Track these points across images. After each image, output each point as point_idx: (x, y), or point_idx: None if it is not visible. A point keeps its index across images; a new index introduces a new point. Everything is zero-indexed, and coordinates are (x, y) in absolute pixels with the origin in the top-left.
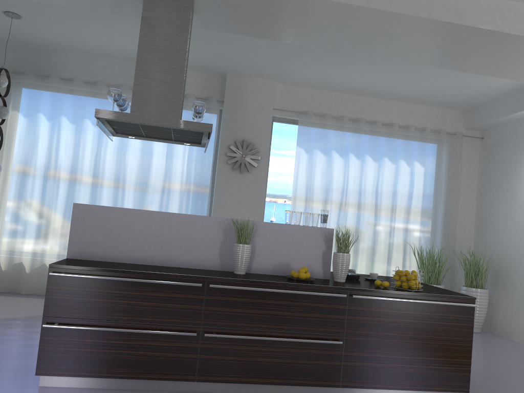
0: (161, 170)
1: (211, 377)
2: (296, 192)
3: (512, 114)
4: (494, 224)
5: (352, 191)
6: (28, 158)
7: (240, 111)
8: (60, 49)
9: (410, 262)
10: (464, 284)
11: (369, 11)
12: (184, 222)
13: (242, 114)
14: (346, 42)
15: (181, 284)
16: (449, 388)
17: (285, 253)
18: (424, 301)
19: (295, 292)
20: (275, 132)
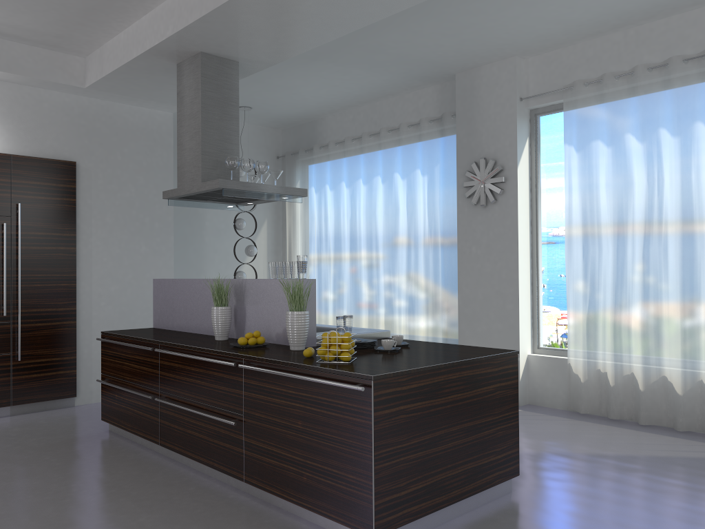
0: (404, 222)
1: (166, 443)
2: (570, 219)
3: None
4: None
5: (669, 198)
6: (308, 234)
7: (475, 120)
8: (317, 117)
9: None
10: None
11: None
12: (202, 287)
13: (478, 123)
14: (365, 5)
15: (142, 348)
16: (346, 520)
17: (267, 315)
18: (300, 377)
19: (199, 359)
20: (542, 132)
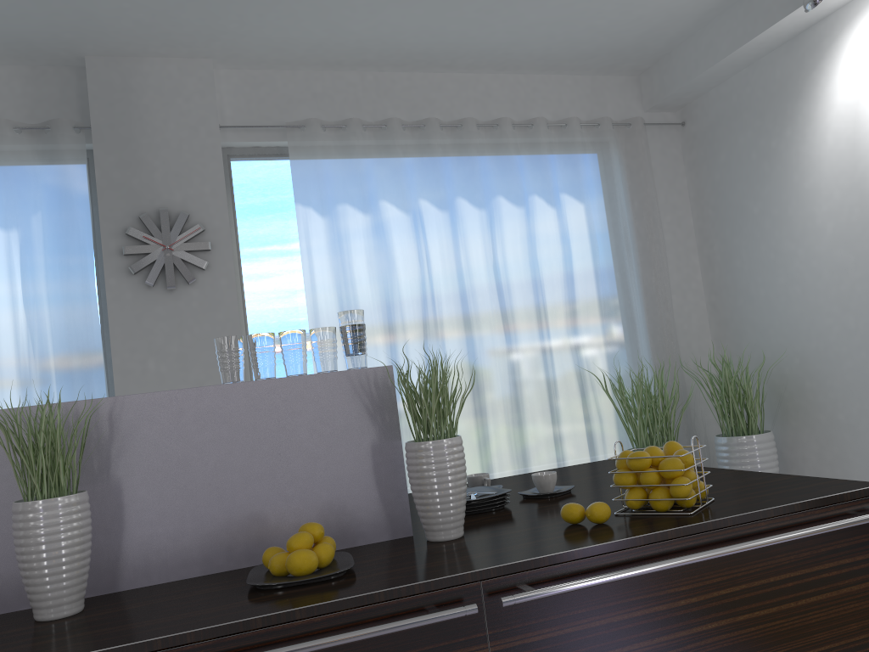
0: None
1: None
2: (316, 311)
3: (744, 47)
4: (750, 292)
5: (443, 283)
6: None
7: (137, 142)
8: None
9: (599, 411)
10: (715, 431)
11: None
12: None
13: (144, 149)
14: None
15: None
16: None
17: (242, 487)
18: (747, 546)
19: None
20: (241, 184)
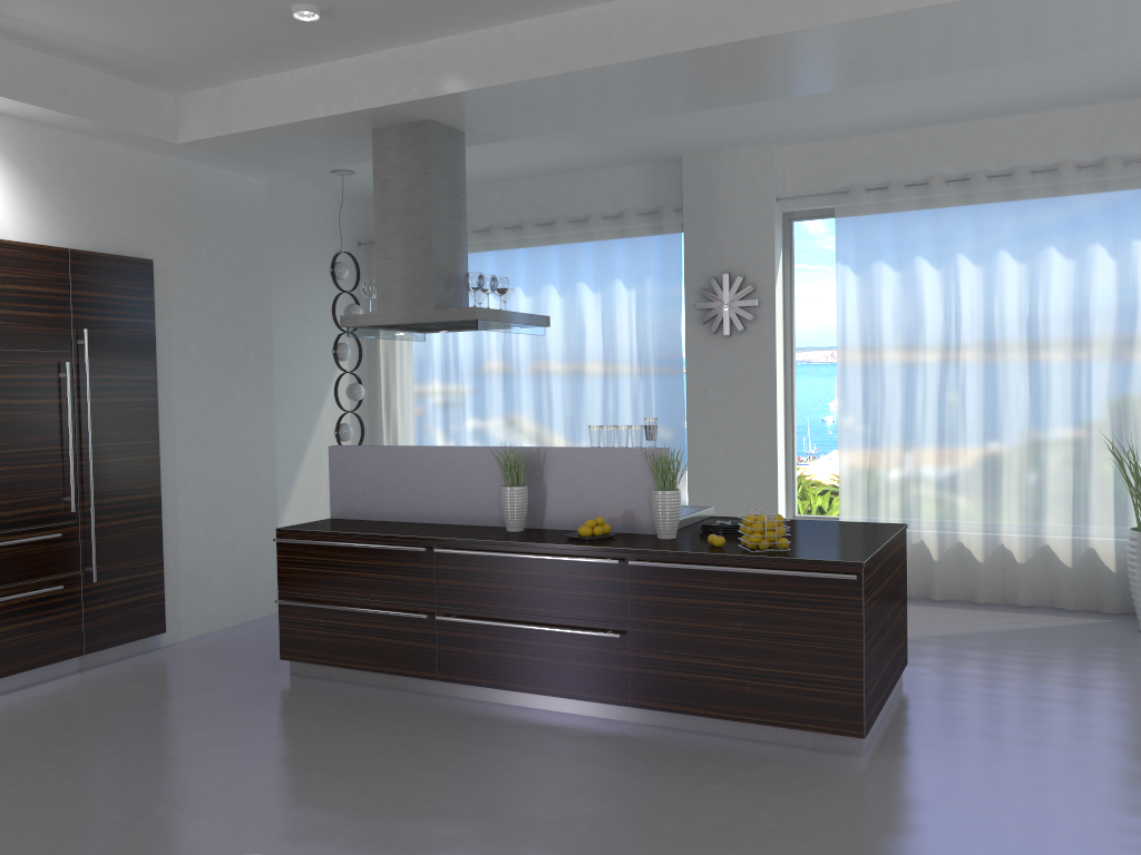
0: (598, 352)
1: (455, 677)
2: (844, 357)
3: None
4: None
5: (969, 337)
6: (422, 365)
7: (713, 220)
8: None
9: None
10: None
11: (654, 61)
12: (450, 459)
13: (717, 225)
14: (708, 95)
15: (402, 549)
16: (821, 726)
17: (591, 495)
18: (750, 570)
19: (543, 558)
20: (799, 242)
